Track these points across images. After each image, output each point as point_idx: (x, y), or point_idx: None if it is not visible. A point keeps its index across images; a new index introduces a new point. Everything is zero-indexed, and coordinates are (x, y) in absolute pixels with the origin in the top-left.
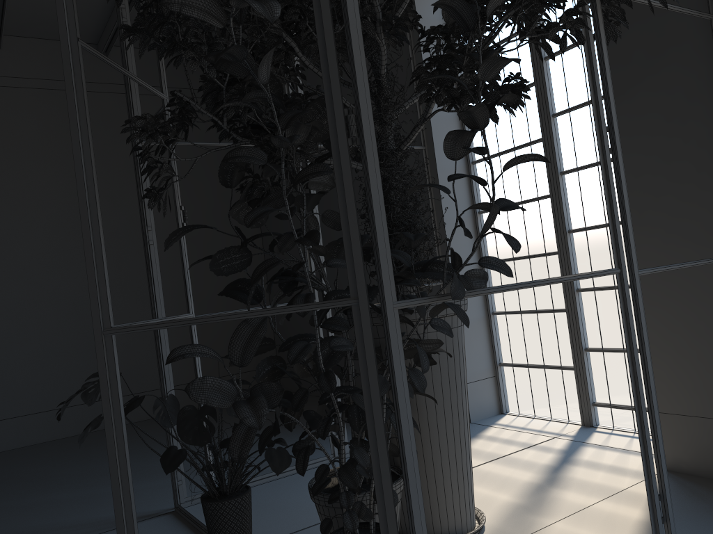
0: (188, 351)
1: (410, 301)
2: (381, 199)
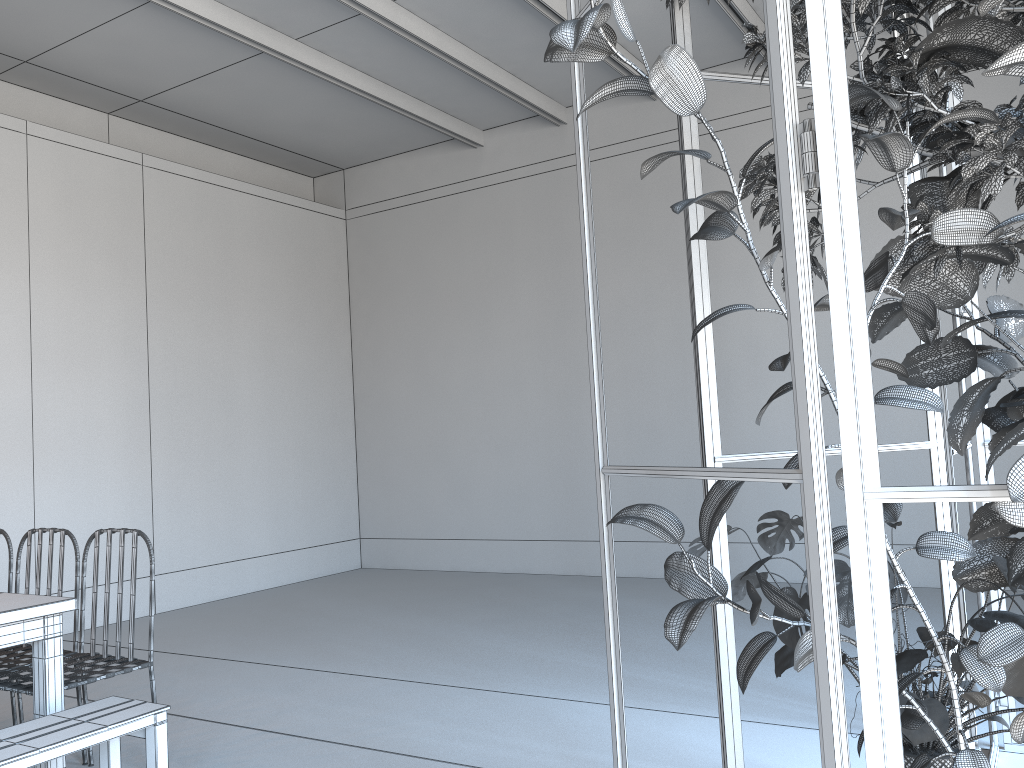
0: (633, 513)
1: (912, 491)
2: (859, 285)
